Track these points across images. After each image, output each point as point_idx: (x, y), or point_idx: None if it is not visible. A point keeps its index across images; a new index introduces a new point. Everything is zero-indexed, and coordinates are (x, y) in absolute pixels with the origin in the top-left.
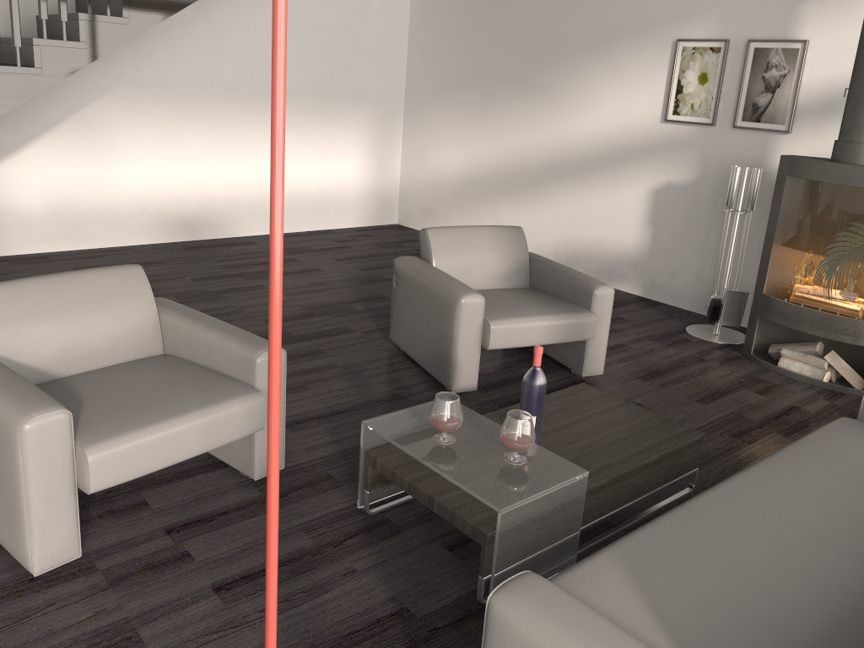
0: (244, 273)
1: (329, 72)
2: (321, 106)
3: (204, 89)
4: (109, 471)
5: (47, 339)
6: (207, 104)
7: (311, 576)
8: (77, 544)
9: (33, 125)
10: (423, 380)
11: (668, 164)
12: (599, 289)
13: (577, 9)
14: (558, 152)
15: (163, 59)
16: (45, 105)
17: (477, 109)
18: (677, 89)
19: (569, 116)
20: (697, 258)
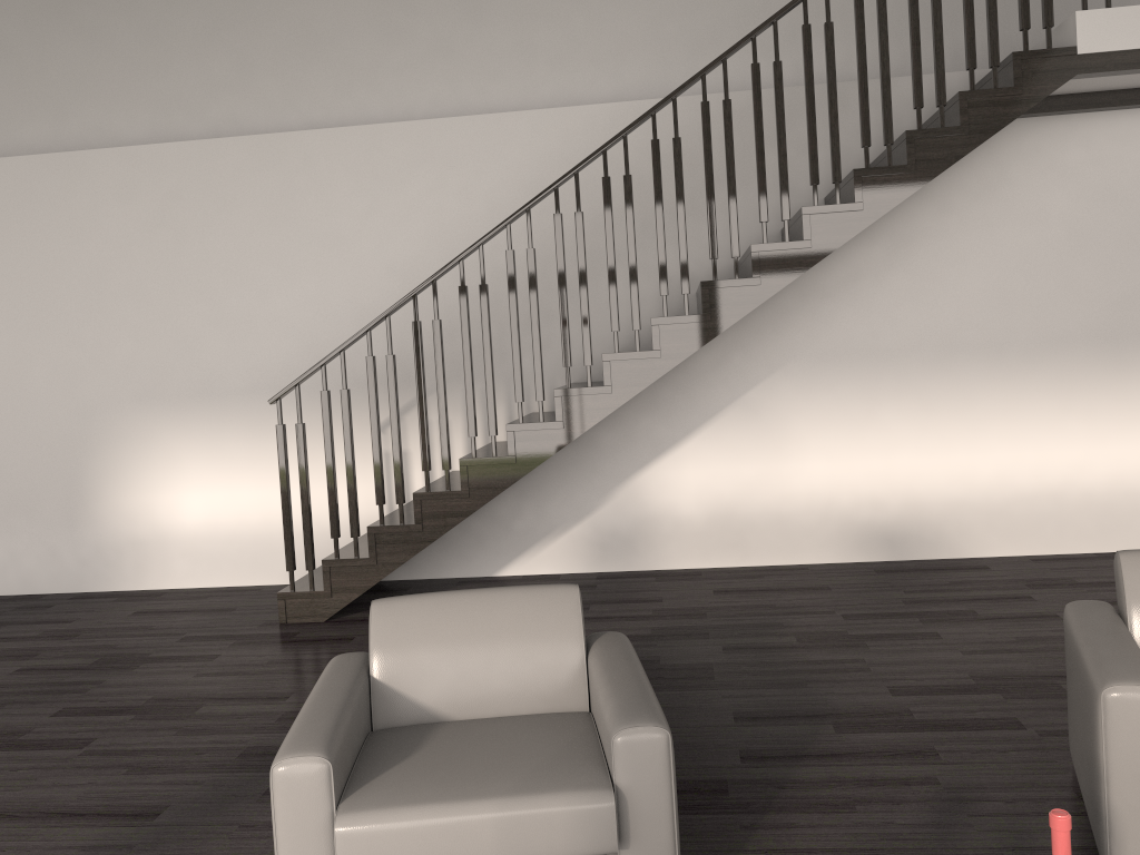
0: (926, 613)
1: (1117, 303)
2: (1105, 355)
3: (907, 351)
4: (360, 854)
5: (436, 669)
6: (912, 370)
7: None
8: None
9: (691, 415)
10: (1082, 843)
11: None
12: None
13: None
14: None
15: (847, 319)
16: (705, 392)
17: None
18: None
19: None
20: None
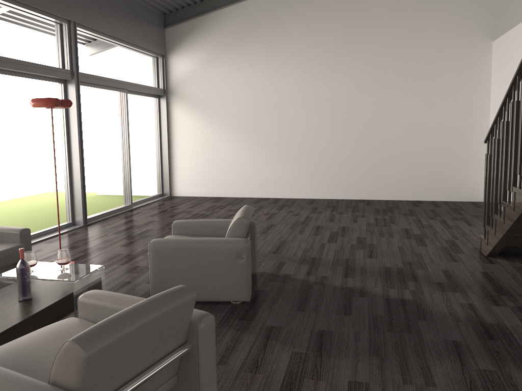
0: None
1: None
2: None
3: None
4: None
5: None
6: None
7: None
8: None
9: None
10: None
11: None
12: None
13: None
14: None
15: None
16: None
17: None
18: None
19: None
20: None
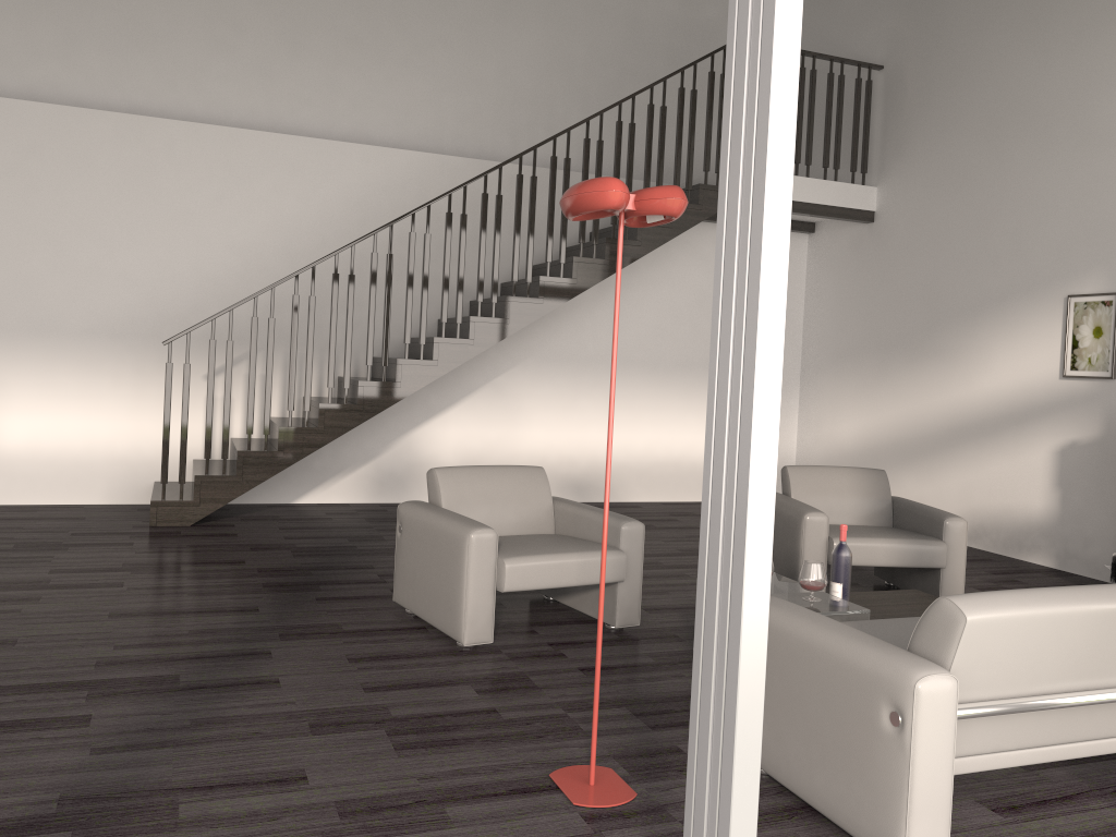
0: None
1: None
2: None
3: (601, 360)
4: (517, 577)
5: (478, 507)
6: (603, 373)
7: (649, 673)
8: (491, 631)
9: (457, 390)
10: None
11: (1071, 421)
12: (950, 520)
13: (968, 272)
14: (956, 415)
15: (567, 334)
16: (468, 374)
17: (873, 376)
18: (1072, 344)
19: (965, 377)
20: (1111, 522)
